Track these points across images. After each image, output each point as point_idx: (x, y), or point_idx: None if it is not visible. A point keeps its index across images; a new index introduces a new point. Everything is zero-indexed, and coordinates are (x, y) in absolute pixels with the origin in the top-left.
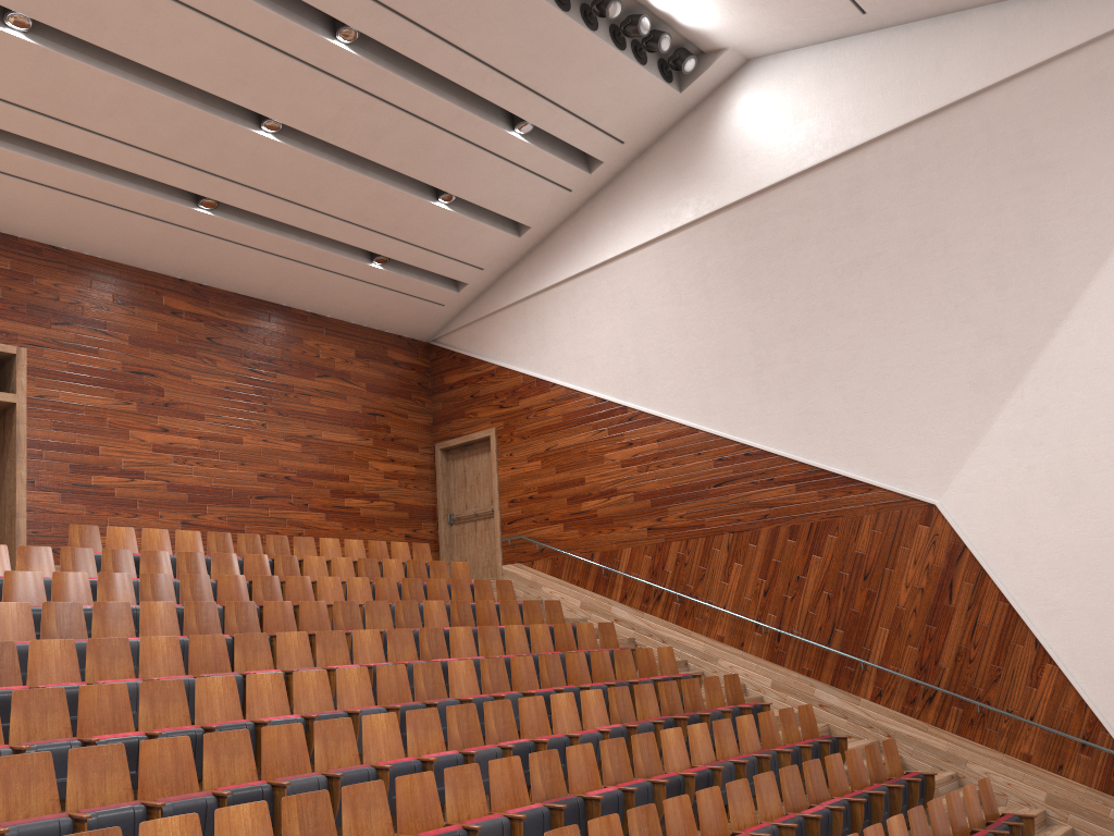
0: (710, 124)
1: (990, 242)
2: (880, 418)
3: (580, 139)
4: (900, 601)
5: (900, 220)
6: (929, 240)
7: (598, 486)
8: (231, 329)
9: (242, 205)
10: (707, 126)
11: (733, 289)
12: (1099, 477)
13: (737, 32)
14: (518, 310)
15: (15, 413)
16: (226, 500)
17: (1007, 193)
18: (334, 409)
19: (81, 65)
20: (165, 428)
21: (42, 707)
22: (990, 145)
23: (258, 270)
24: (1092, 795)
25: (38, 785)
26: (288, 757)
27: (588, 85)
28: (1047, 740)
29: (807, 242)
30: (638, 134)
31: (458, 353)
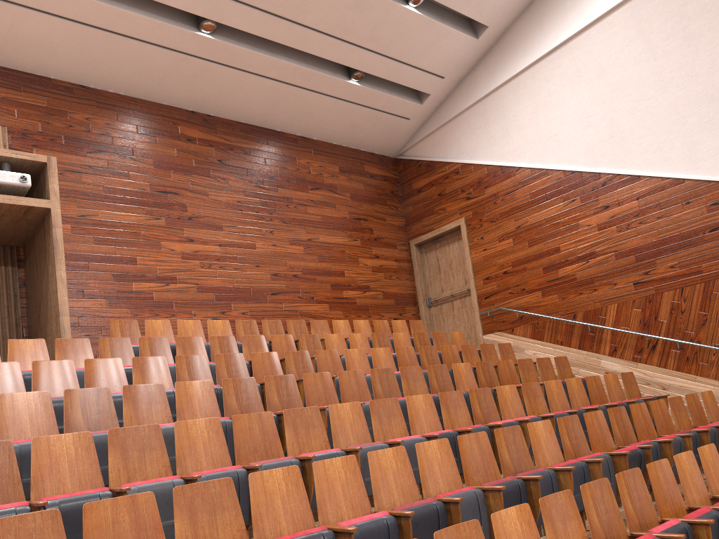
0: None
1: None
2: None
3: None
4: None
5: None
6: None
7: (575, 251)
8: (237, 152)
9: (237, 24)
10: None
11: None
12: None
13: None
14: (478, 110)
15: (51, 217)
16: (247, 297)
17: None
18: (327, 216)
19: None
20: (191, 238)
21: None
22: None
23: (255, 96)
24: None
25: None
26: None
27: None
28: None
29: None
30: None
31: (423, 161)
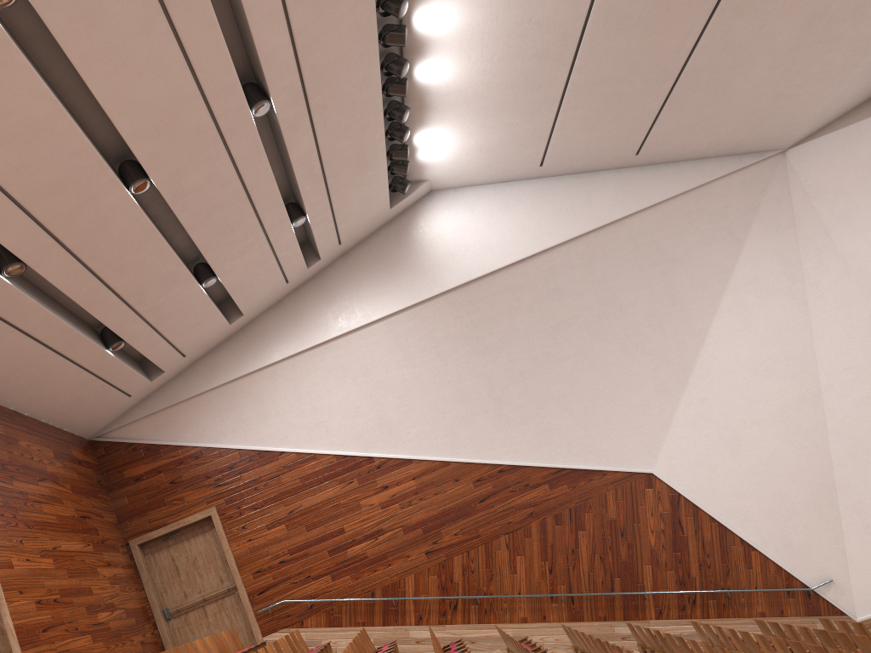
0: (410, 233)
1: (649, 304)
2: (601, 424)
3: (322, 237)
4: (651, 543)
5: (587, 294)
6: (609, 305)
7: (361, 530)
8: None
9: (49, 274)
10: (408, 235)
11: (463, 350)
12: (748, 431)
13: (448, 168)
14: (223, 392)
15: None
16: (23, 640)
17: (652, 275)
18: (60, 515)
19: (28, 71)
20: None
21: None
22: (636, 248)
23: (1, 357)
24: (804, 620)
25: None
26: None
27: (356, 192)
28: (769, 598)
29: (520, 312)
30: (351, 238)
31: (140, 443)
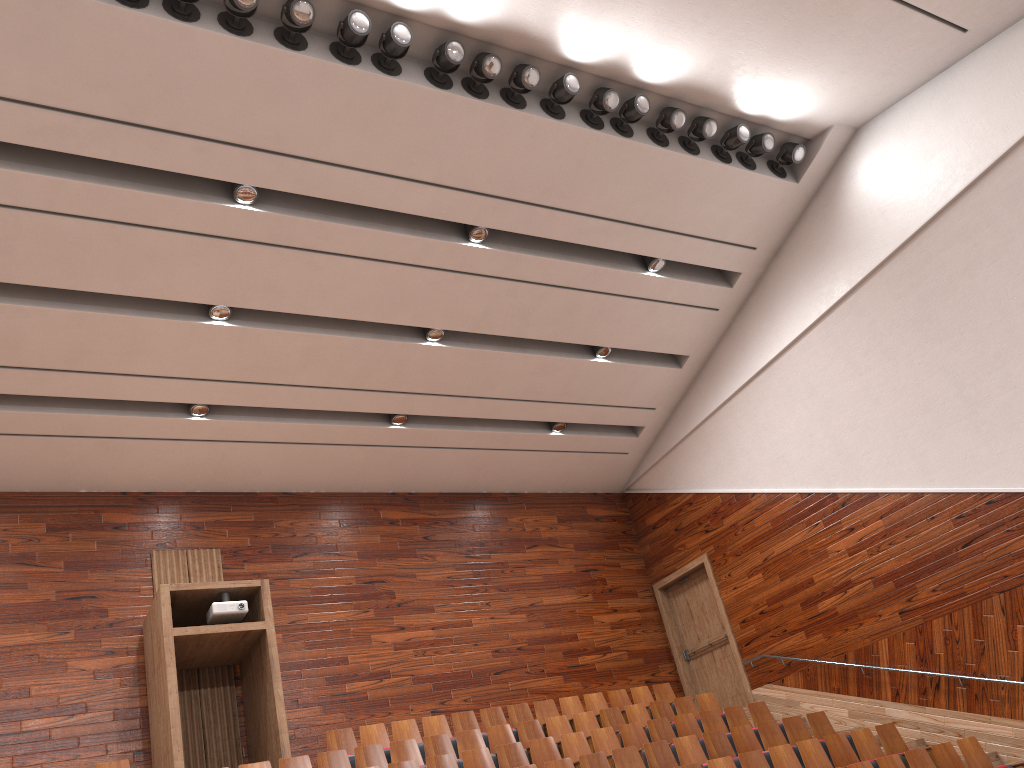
0: (837, 199)
1: None
2: None
3: (712, 258)
4: None
5: None
6: None
7: (830, 581)
8: (442, 524)
9: (427, 412)
10: (835, 202)
11: (914, 339)
12: None
13: (836, 105)
14: (698, 435)
15: (266, 637)
16: (467, 681)
17: None
18: (549, 574)
19: (273, 332)
20: (402, 626)
21: None
22: None
23: (454, 466)
24: None
25: None
26: None
27: (705, 206)
28: None
29: (982, 264)
30: (767, 235)
31: (652, 493)
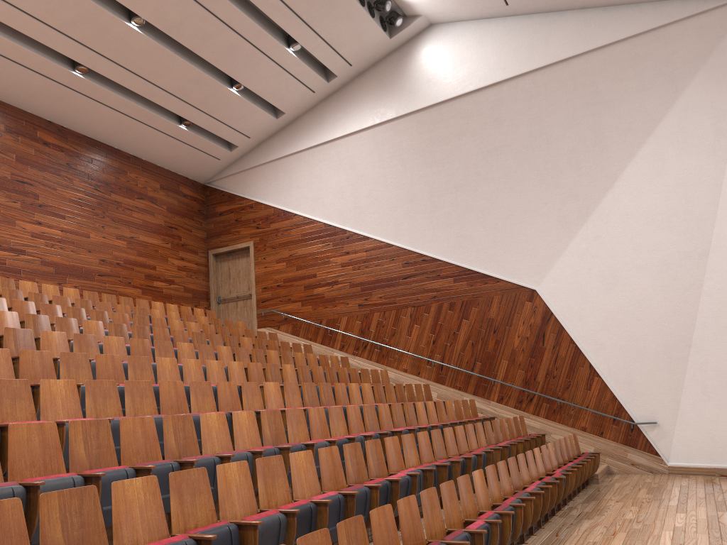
0: (407, 60)
1: (572, 142)
2: (506, 240)
3: (327, 60)
4: (514, 345)
5: (522, 126)
6: (538, 139)
7: (326, 278)
8: (82, 159)
9: (105, 73)
10: (404, 61)
11: (419, 160)
12: (627, 274)
13: (430, 6)
14: (272, 166)
15: None
16: (79, 275)
17: (583, 116)
18: (147, 221)
19: None
20: (40, 222)
21: (76, 364)
22: (575, 88)
23: (104, 121)
24: (618, 446)
25: (110, 400)
26: (230, 401)
27: (339, 25)
28: (595, 419)
29: (466, 135)
30: (361, 61)
31: (226, 192)
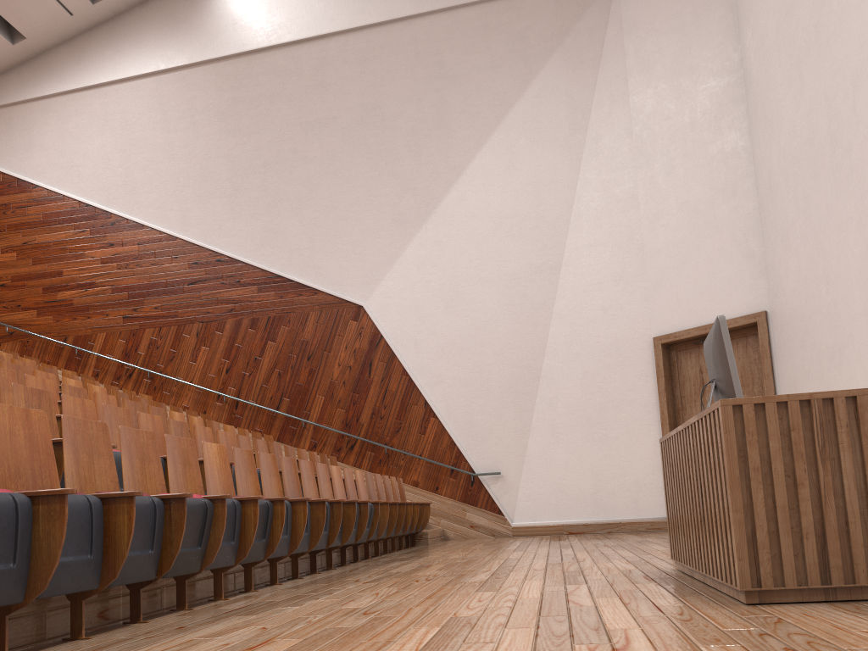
0: None
1: (412, 122)
2: (327, 240)
3: None
4: (334, 376)
5: (352, 95)
6: (371, 113)
7: (77, 278)
8: None
9: None
10: None
11: (218, 126)
12: (471, 289)
13: None
14: (3, 114)
15: None
16: None
17: (425, 90)
18: None
19: None
20: None
21: None
22: (416, 55)
23: None
24: (456, 505)
25: None
26: None
27: None
28: (429, 470)
29: (281, 99)
30: None
31: None
